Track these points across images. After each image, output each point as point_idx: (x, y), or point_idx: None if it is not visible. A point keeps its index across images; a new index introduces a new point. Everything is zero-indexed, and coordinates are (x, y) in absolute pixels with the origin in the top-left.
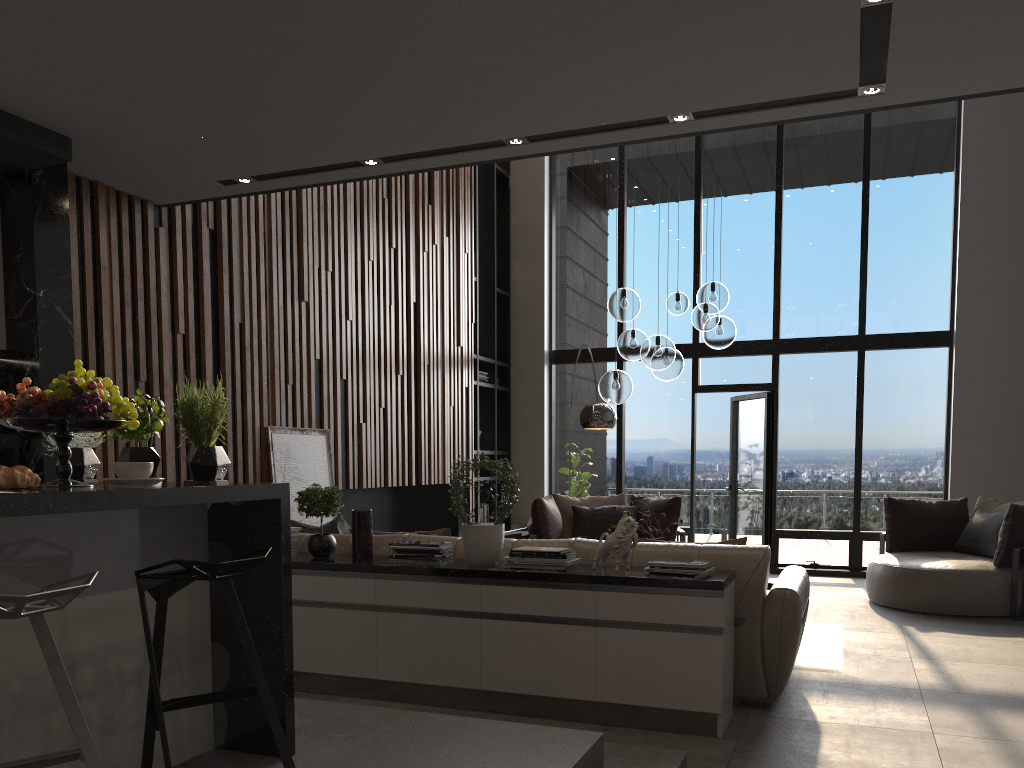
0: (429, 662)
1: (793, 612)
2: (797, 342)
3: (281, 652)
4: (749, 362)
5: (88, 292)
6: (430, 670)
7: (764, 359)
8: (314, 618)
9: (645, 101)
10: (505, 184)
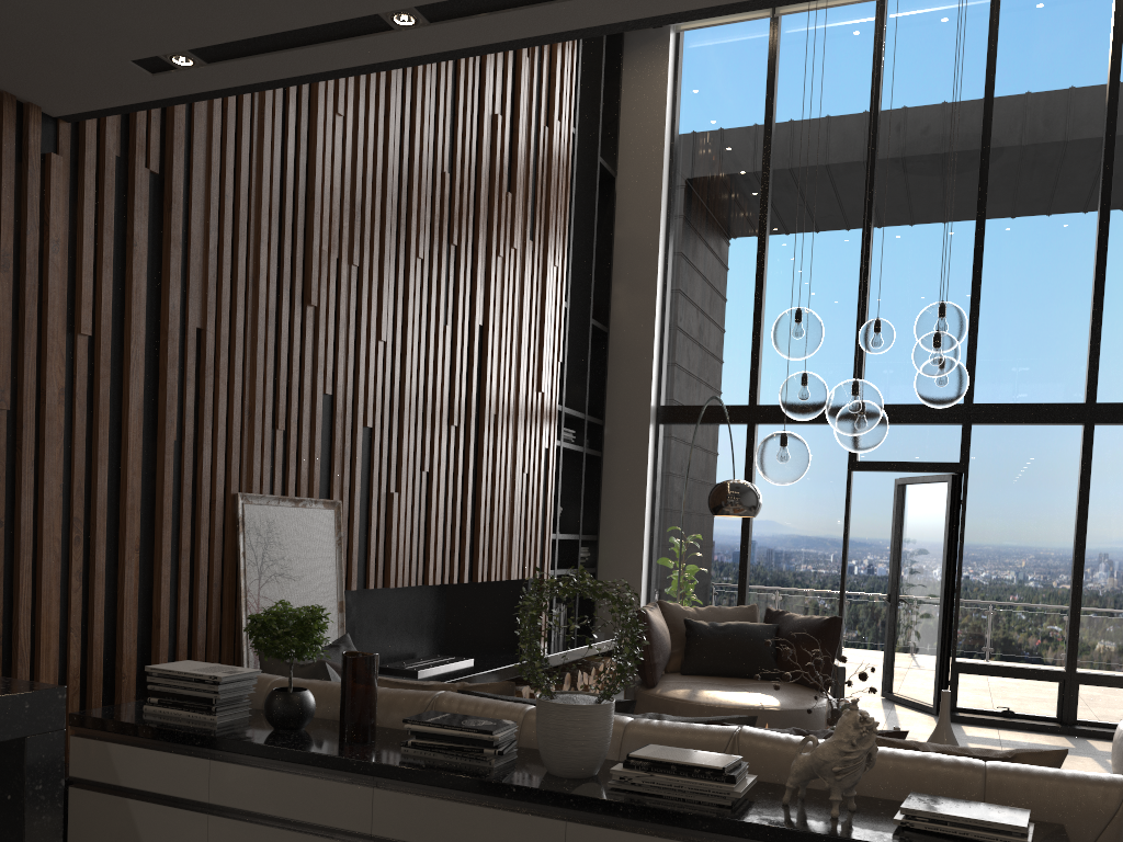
0: None
1: None
2: (998, 409)
3: None
4: (928, 433)
5: None
6: None
7: (949, 430)
8: None
9: None
10: (610, 185)
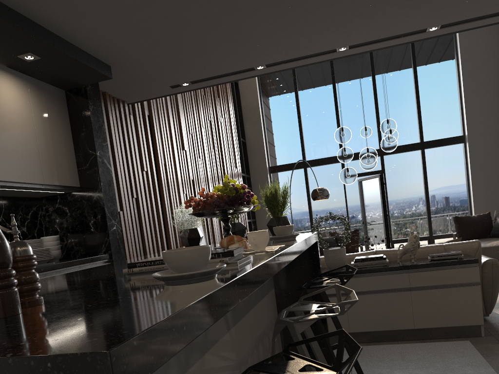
0: None
1: (498, 270)
2: None
3: (325, 323)
4: None
5: (109, 152)
6: None
7: None
8: None
9: (425, 20)
10: (236, 86)
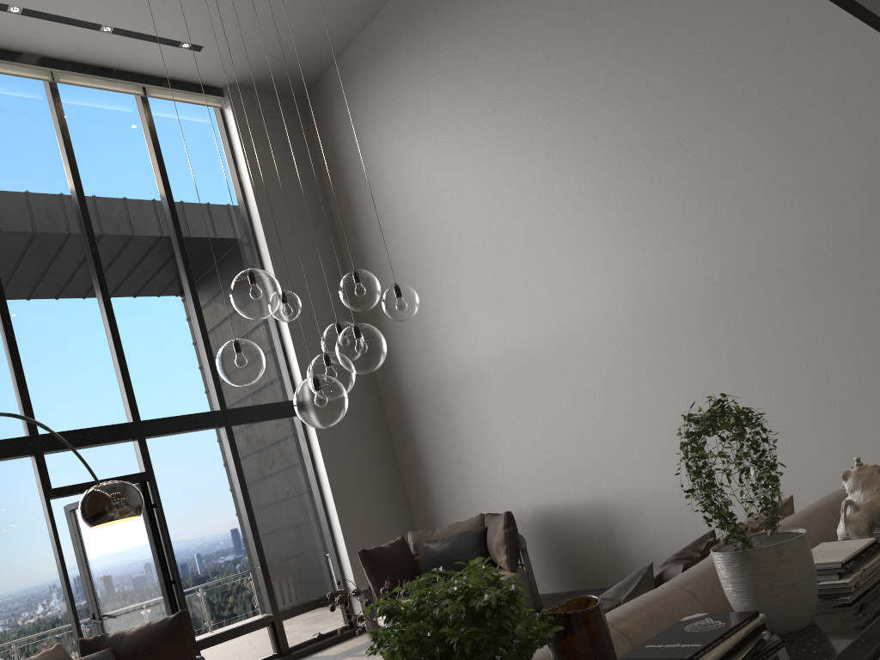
0: None
1: None
2: (162, 422)
3: None
4: (108, 452)
5: None
6: None
7: (125, 446)
8: None
9: None
10: None
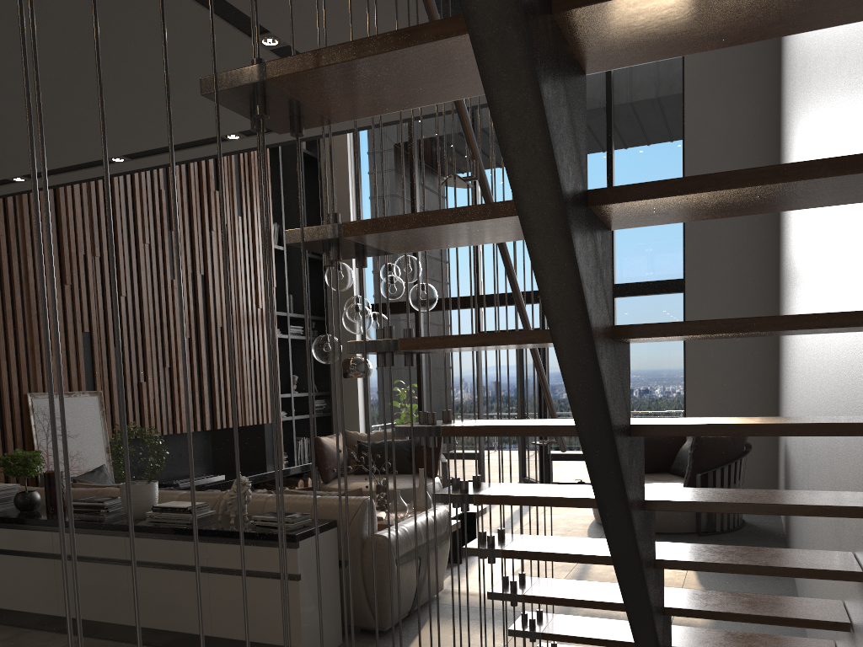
0: (94, 602)
1: (384, 555)
2: None
3: None
4: None
5: None
6: (95, 609)
7: (534, 307)
8: (12, 564)
9: (184, 126)
10: (316, 164)
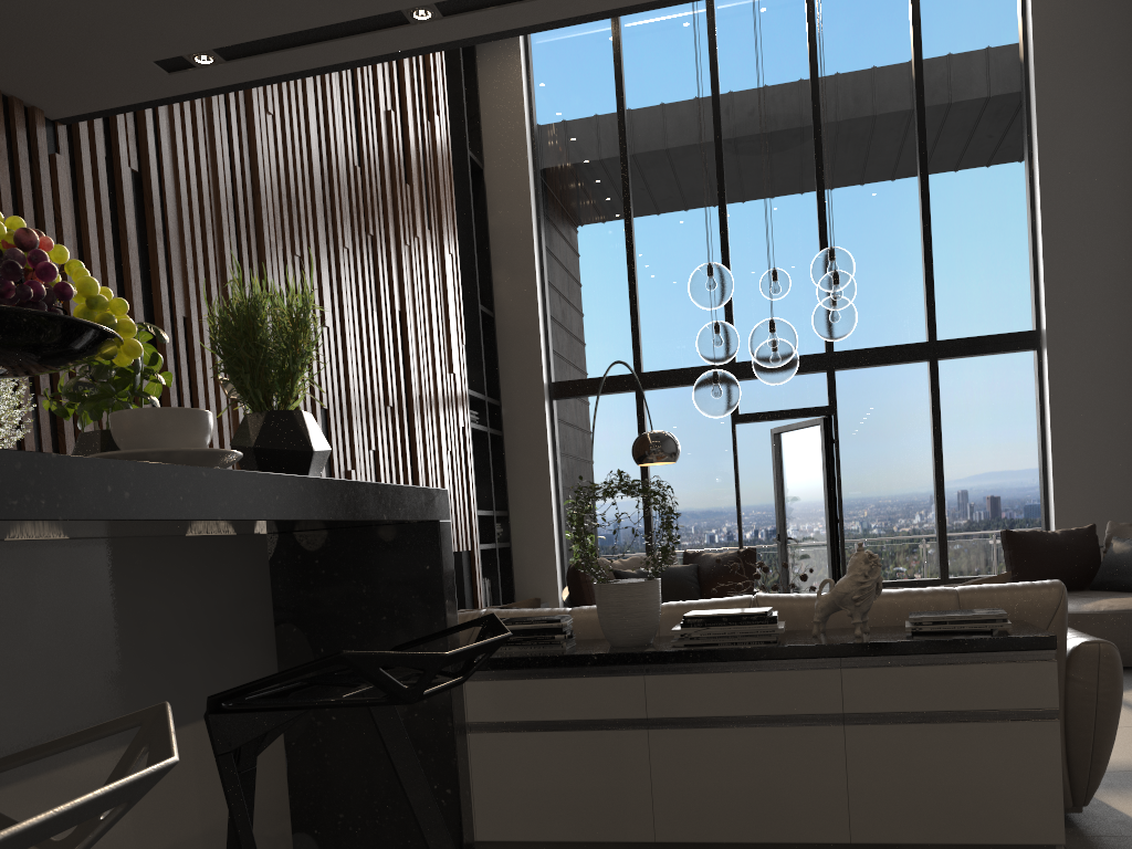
0: (564, 806)
1: (1115, 676)
2: (856, 354)
3: (457, 843)
4: (798, 382)
5: None
6: (567, 819)
7: (816, 378)
8: None
9: None
10: (479, 177)
